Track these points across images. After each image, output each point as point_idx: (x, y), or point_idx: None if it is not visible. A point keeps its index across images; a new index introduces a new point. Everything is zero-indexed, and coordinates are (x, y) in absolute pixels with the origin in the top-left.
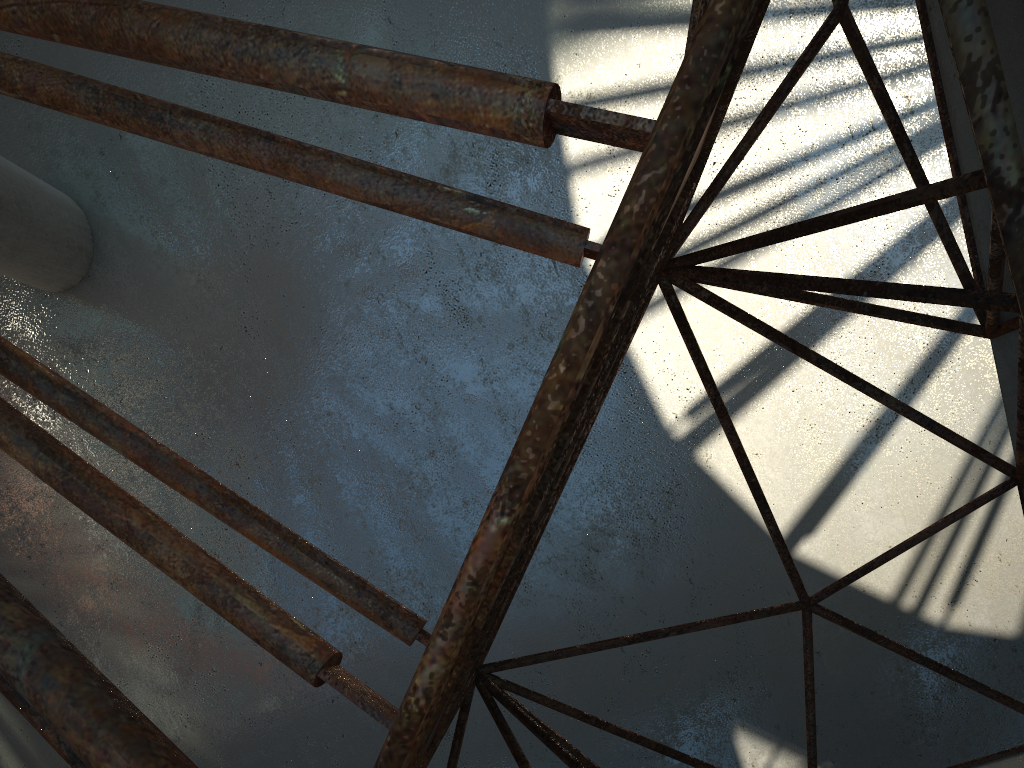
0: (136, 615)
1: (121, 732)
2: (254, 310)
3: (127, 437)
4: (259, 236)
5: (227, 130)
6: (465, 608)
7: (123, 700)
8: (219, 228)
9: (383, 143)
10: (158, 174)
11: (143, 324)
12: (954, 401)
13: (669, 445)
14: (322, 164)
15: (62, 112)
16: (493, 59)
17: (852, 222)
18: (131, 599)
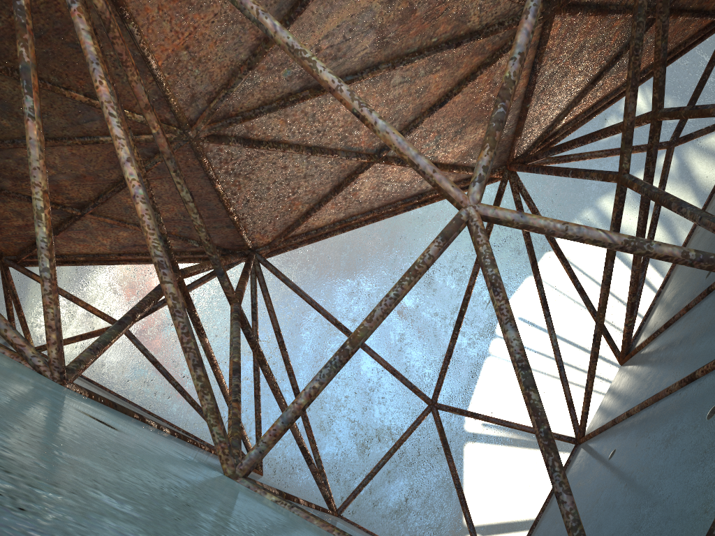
0: None
1: None
2: None
3: None
4: None
5: None
6: None
7: None
8: None
9: None
10: None
11: None
12: None
13: (459, 428)
14: None
15: None
16: (544, 204)
17: (591, 138)
18: None
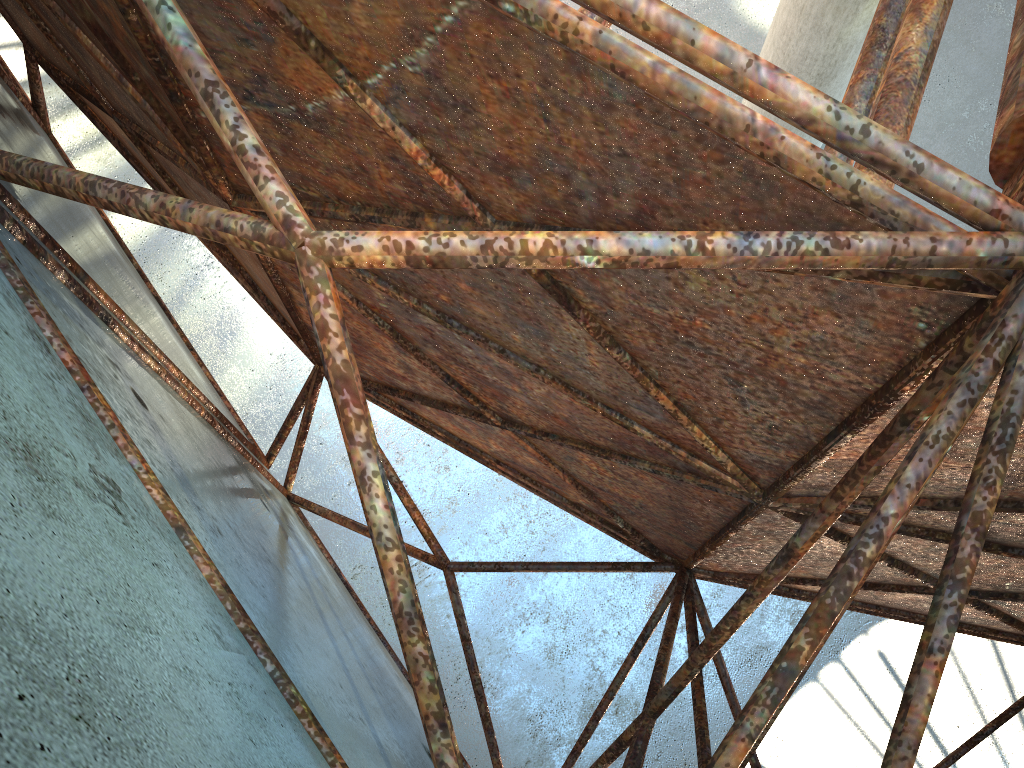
0: None
1: None
2: None
3: None
4: None
5: None
6: None
7: None
8: None
9: None
10: None
11: None
12: None
13: None
14: None
15: None
16: None
17: None
18: None
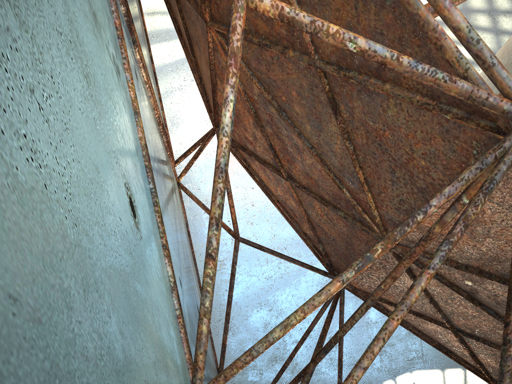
0: None
1: None
2: None
3: None
4: None
5: None
6: None
7: None
8: None
9: None
10: None
11: None
12: None
13: None
14: None
15: None
16: None
17: None
18: None
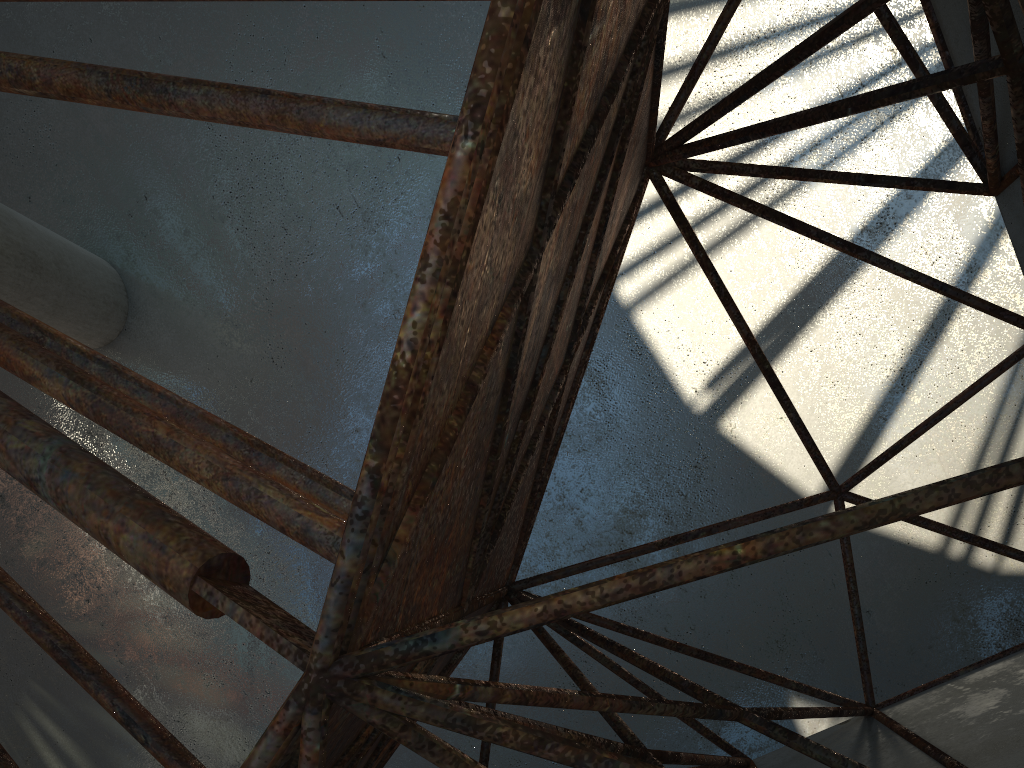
0: (190, 645)
1: (137, 505)
2: (279, 341)
3: (156, 397)
4: (278, 271)
5: (226, 91)
6: (440, 247)
7: (139, 487)
8: (241, 269)
9: (387, 168)
10: (182, 227)
11: (178, 367)
12: (979, 340)
13: (692, 420)
14: (316, 109)
15: (77, 101)
16: None
17: (827, 41)
18: (184, 630)
